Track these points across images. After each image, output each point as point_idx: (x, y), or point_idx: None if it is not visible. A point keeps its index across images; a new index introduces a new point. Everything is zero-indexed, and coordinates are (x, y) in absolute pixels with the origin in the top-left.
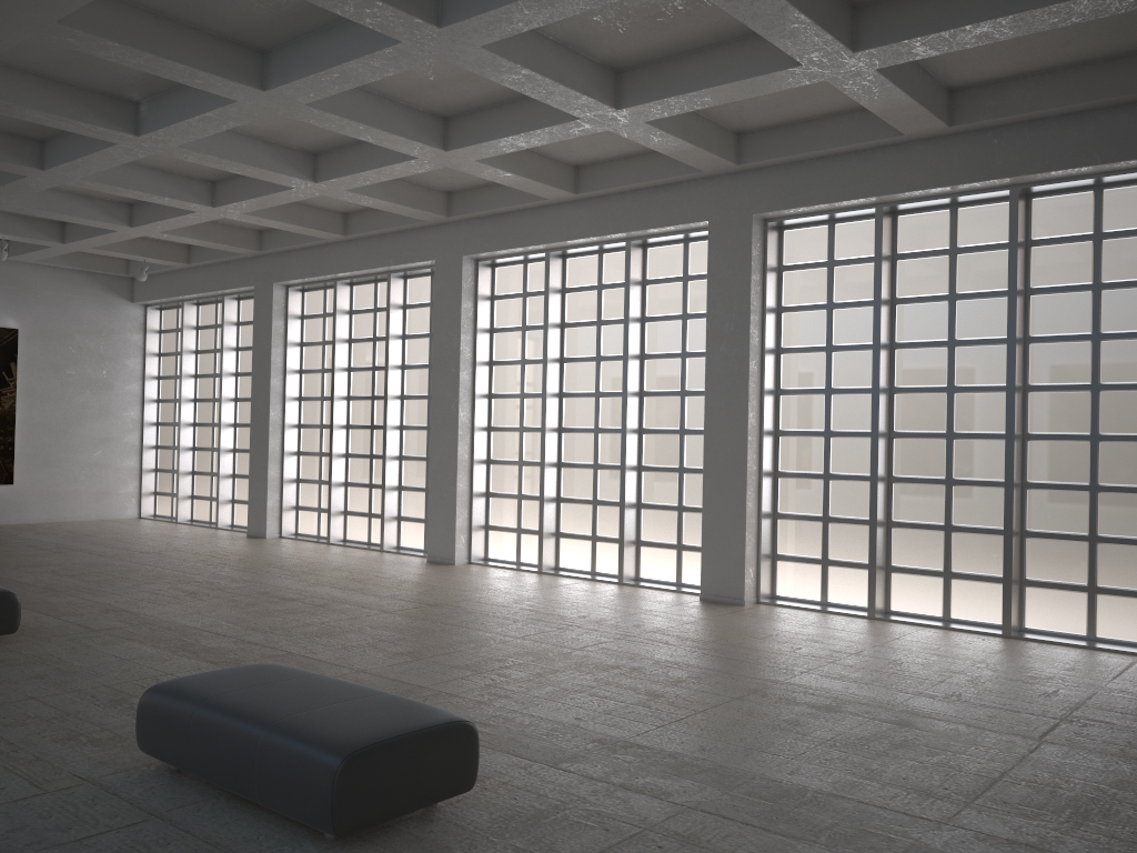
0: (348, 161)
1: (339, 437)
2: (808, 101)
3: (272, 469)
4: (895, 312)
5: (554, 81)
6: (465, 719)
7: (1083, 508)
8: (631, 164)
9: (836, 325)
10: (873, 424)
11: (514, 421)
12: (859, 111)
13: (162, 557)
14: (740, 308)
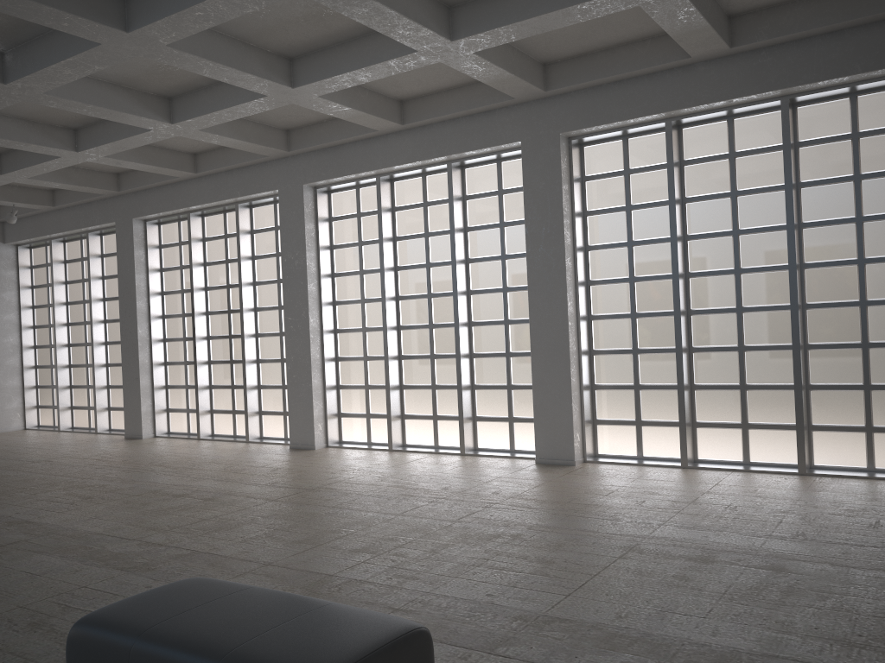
0: (201, 103)
1: (201, 347)
2: (609, 31)
3: (143, 379)
4: (685, 209)
5: (400, 14)
6: (420, 625)
7: (857, 362)
8: (450, 96)
9: (635, 224)
10: (675, 305)
11: (357, 323)
12: (650, 39)
13: (52, 464)
14: (554, 213)
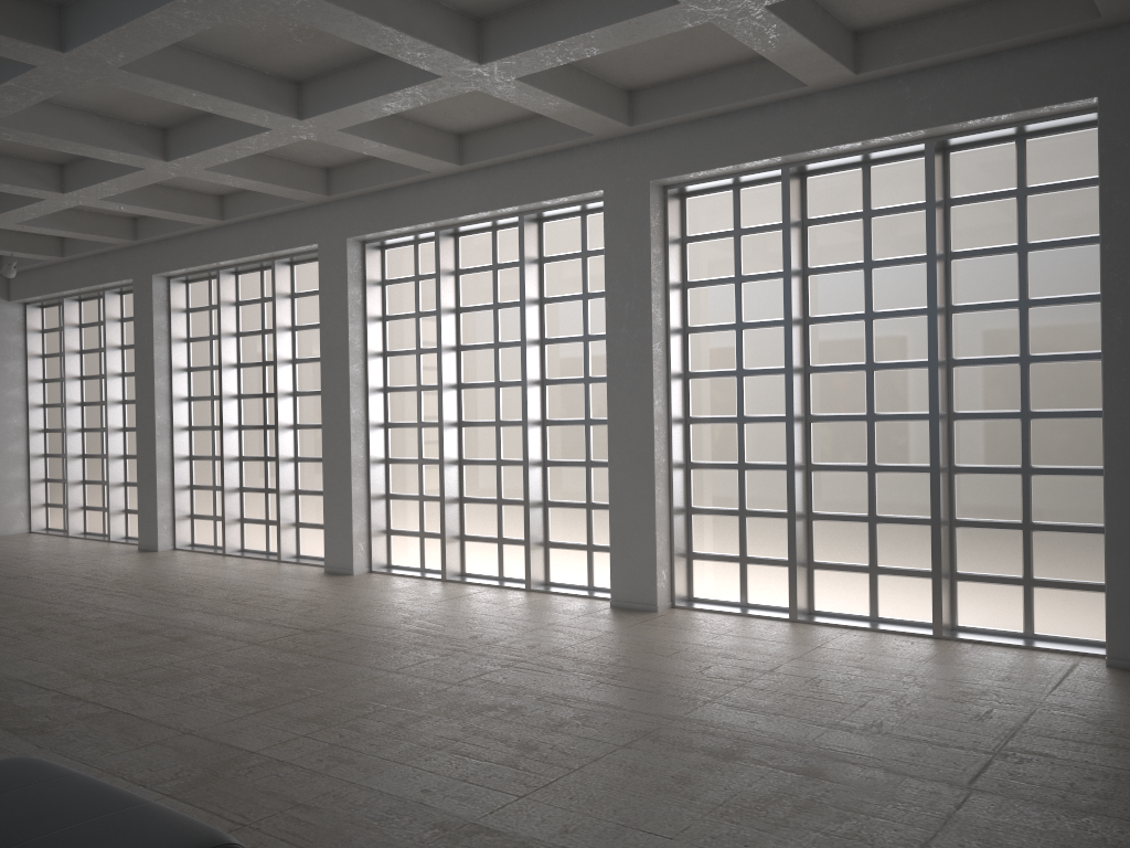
0: (199, 136)
1: (230, 439)
2: (701, 51)
3: (161, 476)
4: (808, 284)
5: (399, 31)
6: (229, 841)
7: (1015, 493)
8: (517, 130)
9: (746, 301)
10: (787, 408)
11: (412, 416)
12: (759, 61)
13: (29, 582)
14: (640, 285)
